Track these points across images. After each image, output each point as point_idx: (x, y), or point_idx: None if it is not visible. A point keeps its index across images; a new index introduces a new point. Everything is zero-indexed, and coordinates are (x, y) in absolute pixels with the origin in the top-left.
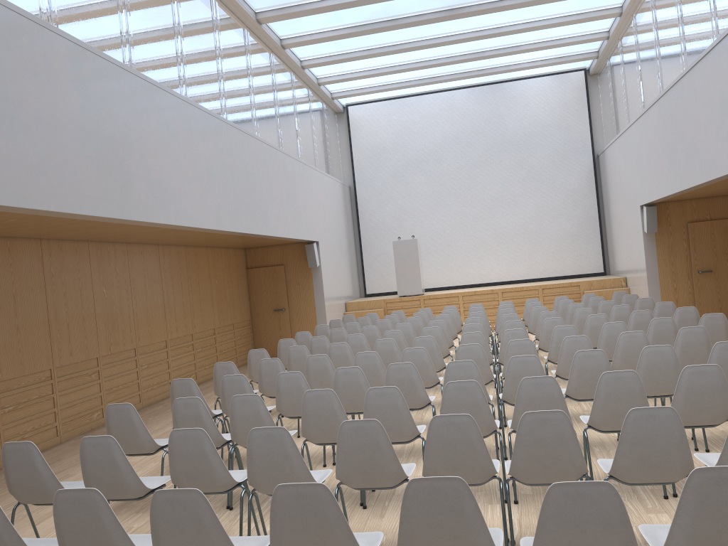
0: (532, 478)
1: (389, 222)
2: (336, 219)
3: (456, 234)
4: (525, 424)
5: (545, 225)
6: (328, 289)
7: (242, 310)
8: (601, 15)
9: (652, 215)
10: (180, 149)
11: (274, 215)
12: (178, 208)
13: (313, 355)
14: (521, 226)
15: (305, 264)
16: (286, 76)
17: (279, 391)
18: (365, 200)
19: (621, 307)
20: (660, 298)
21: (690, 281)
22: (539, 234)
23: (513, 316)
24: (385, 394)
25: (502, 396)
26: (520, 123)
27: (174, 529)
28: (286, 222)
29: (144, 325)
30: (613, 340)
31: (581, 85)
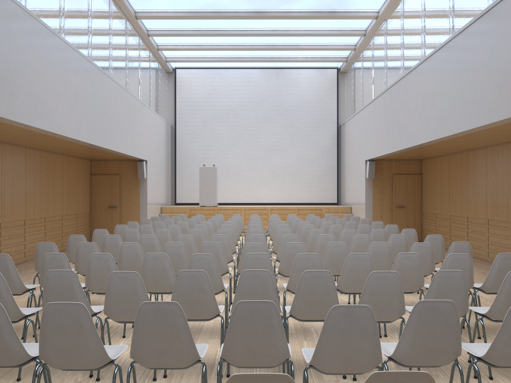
0: (305, 316)
1: (198, 154)
2: (160, 147)
3: (243, 168)
4: (304, 279)
5: (303, 168)
6: (150, 196)
7: (84, 204)
8: (353, 33)
9: (372, 167)
10: (56, 76)
11: (118, 136)
12: (51, 119)
13: (145, 235)
14: (287, 166)
15: (135, 176)
16: (136, 39)
17: (121, 256)
18: (182, 137)
19: (351, 222)
20: (372, 222)
21: (391, 212)
22: (298, 173)
23: (282, 222)
24: (204, 259)
25: (278, 269)
26: (293, 97)
27: (59, 332)
28: (126, 143)
29: (9, 206)
30: (347, 241)
31: (334, 78)
